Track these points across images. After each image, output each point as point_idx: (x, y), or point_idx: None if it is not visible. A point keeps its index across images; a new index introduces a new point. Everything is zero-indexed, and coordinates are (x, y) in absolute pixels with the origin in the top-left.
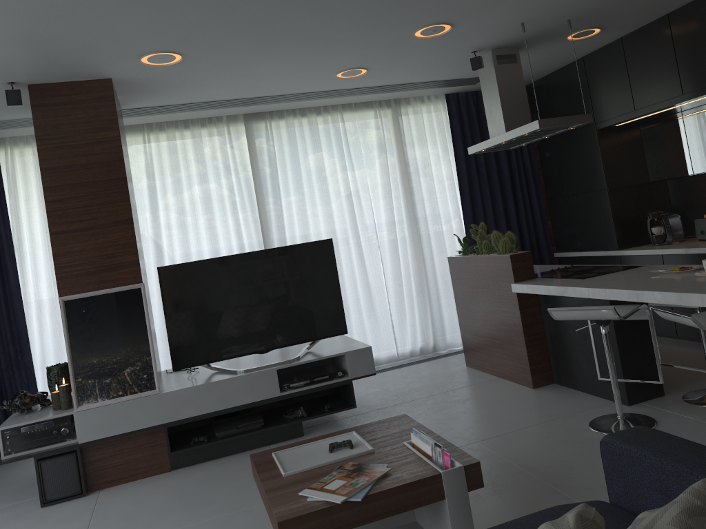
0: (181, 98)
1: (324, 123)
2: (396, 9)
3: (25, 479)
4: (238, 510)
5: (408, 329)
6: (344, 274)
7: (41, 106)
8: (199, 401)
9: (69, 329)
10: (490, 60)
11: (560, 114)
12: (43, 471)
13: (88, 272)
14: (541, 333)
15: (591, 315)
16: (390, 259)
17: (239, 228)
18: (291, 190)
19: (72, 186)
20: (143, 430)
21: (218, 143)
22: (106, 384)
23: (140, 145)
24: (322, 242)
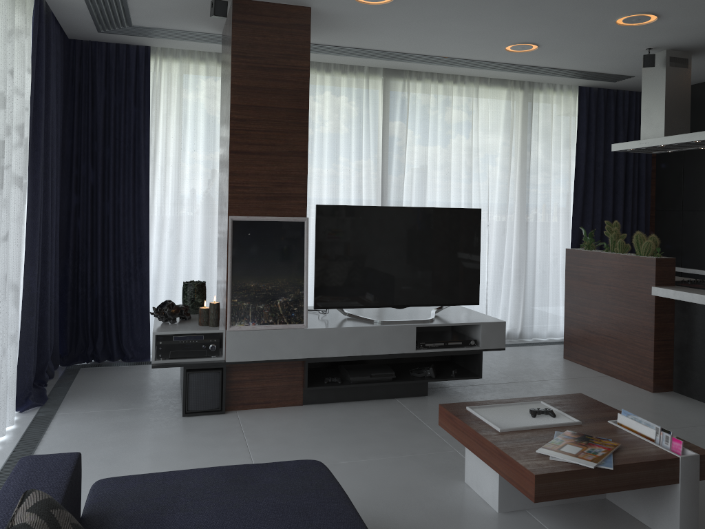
0: (349, 41)
1: (458, 93)
2: None
3: (146, 386)
4: (402, 455)
5: (500, 312)
6: None
7: (242, 22)
8: (341, 343)
9: (233, 249)
10: (662, 60)
11: (693, 128)
12: (190, 382)
13: (259, 196)
14: (670, 340)
15: None
16: (495, 240)
17: (361, 181)
18: (415, 153)
19: (257, 108)
20: (286, 360)
21: (354, 93)
22: (259, 309)
23: None
24: (471, 211)
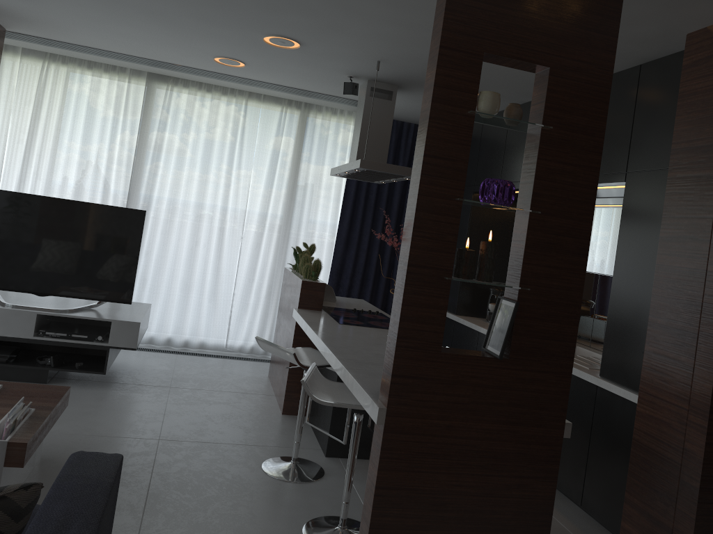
0: (63, 37)
1: (227, 104)
2: (219, 8)
3: None
4: None
5: (245, 325)
6: (199, 253)
7: None
8: None
9: None
10: (365, 90)
11: None
12: None
13: None
14: None
15: (282, 355)
16: (250, 253)
17: (107, 177)
18: (173, 158)
19: None
20: None
21: (115, 92)
22: None
23: (38, 71)
24: (135, 211)
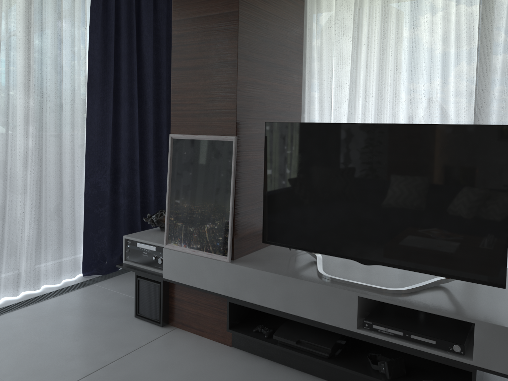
0: None
1: None
2: None
3: None
4: None
5: None
6: None
7: None
8: (262, 290)
9: (172, 167)
10: None
11: None
12: (139, 287)
13: (193, 114)
14: None
15: None
16: None
17: (444, 96)
18: None
19: (192, 20)
20: (209, 292)
21: None
22: (189, 231)
23: None
24: (492, 129)
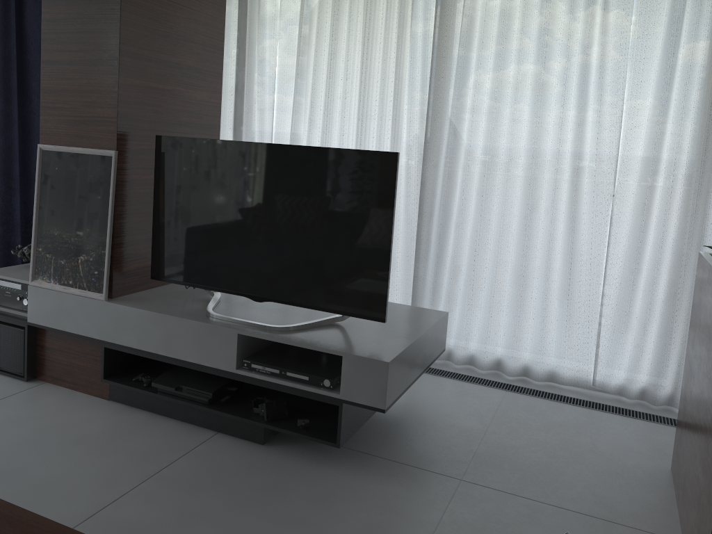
0: None
1: None
2: None
3: None
4: None
5: (628, 349)
6: (538, 224)
7: None
8: (141, 331)
9: (41, 186)
10: None
11: None
12: None
13: (68, 120)
14: None
15: None
16: (631, 222)
17: (395, 114)
18: (488, 71)
19: (67, 2)
20: (82, 337)
21: None
22: (60, 265)
23: None
24: (379, 156)
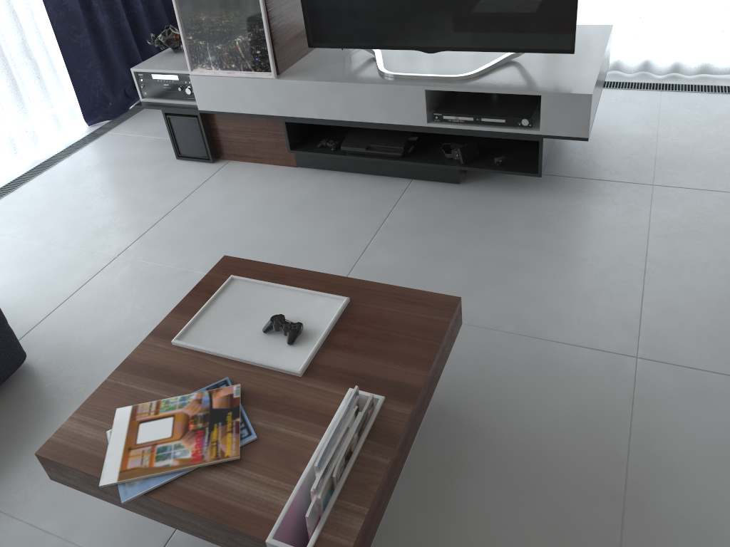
0: None
1: None
2: None
3: None
4: None
5: None
6: None
7: None
8: (320, 102)
9: None
10: None
11: None
12: (173, 126)
13: None
14: None
15: None
16: None
17: None
18: None
19: None
20: (260, 116)
21: None
22: (217, 50)
23: None
24: None
